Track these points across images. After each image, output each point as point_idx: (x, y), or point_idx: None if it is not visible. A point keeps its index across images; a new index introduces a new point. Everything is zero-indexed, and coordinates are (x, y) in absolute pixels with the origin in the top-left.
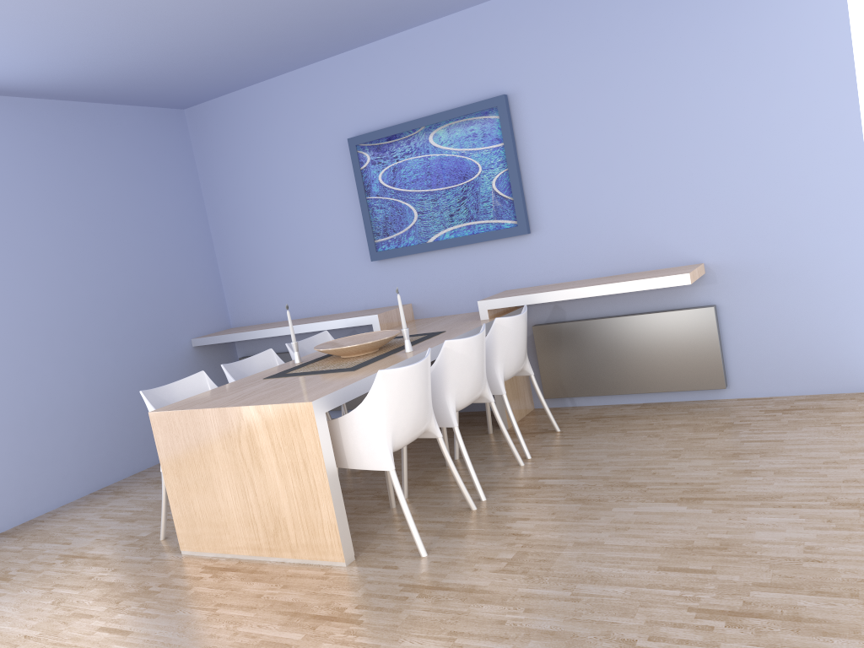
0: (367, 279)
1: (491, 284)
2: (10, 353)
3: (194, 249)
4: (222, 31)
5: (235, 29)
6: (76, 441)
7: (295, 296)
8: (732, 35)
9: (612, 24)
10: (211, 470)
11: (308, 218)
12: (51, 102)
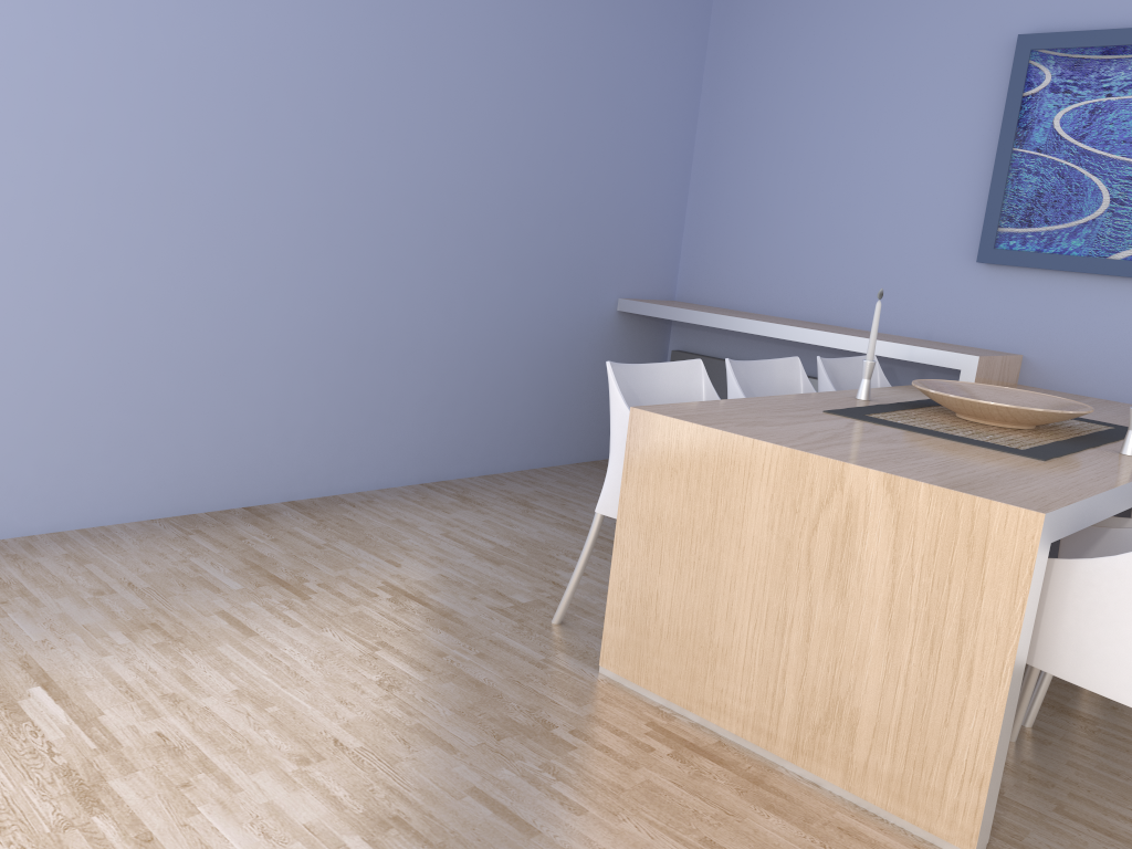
0: (950, 291)
1: None
2: (381, 232)
3: (665, 160)
4: None
5: None
6: (426, 399)
7: (804, 282)
8: None
9: None
10: (723, 556)
11: (878, 158)
12: None
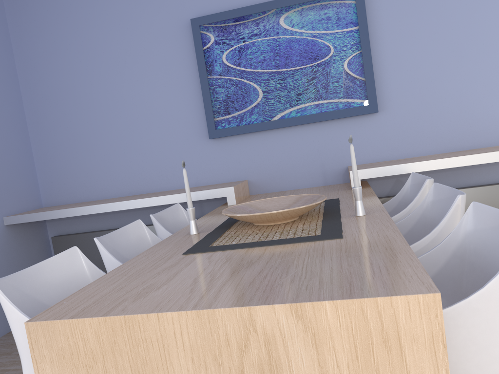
0: (200, 157)
1: (332, 161)
2: None
3: (8, 125)
4: None
5: None
6: None
7: (119, 175)
8: None
9: None
10: None
11: (138, 97)
12: None
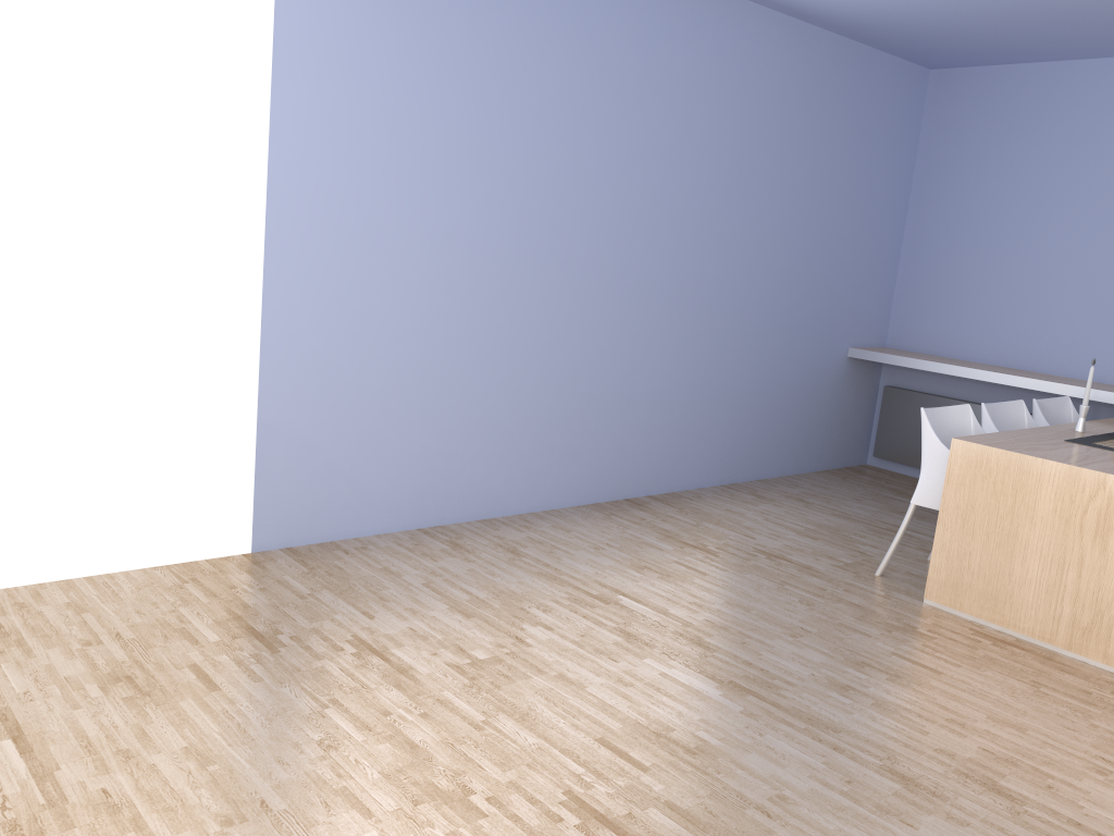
0: None
1: None
2: (711, 309)
3: (884, 242)
4: None
5: None
6: (727, 424)
7: (997, 337)
8: None
9: None
10: (1019, 528)
11: (1061, 247)
12: (826, 33)
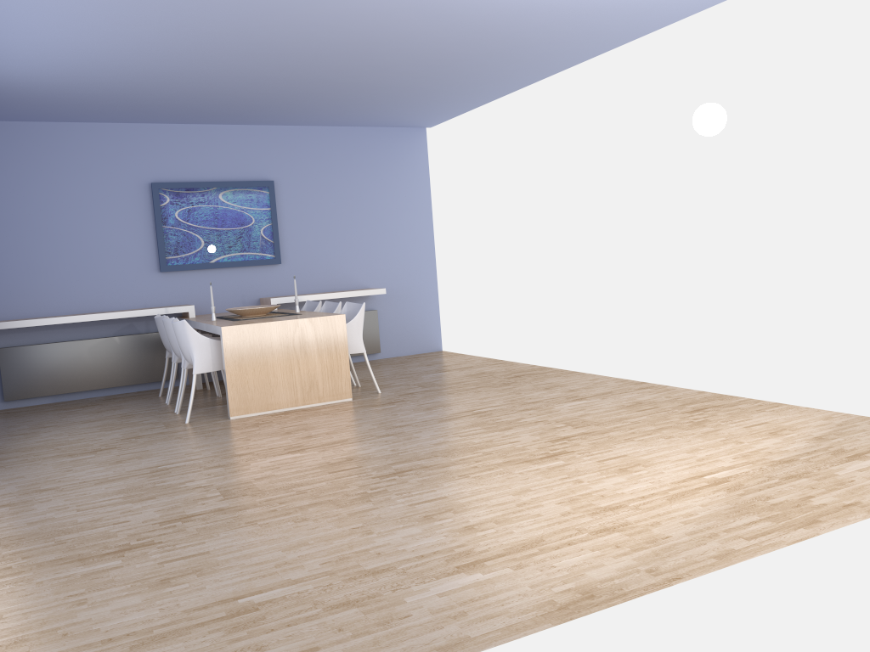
0: (150, 285)
1: (250, 294)
2: None
3: None
4: (159, 97)
5: (165, 98)
6: None
7: (73, 295)
8: (387, 180)
9: (333, 159)
10: (268, 359)
11: (97, 234)
12: None
